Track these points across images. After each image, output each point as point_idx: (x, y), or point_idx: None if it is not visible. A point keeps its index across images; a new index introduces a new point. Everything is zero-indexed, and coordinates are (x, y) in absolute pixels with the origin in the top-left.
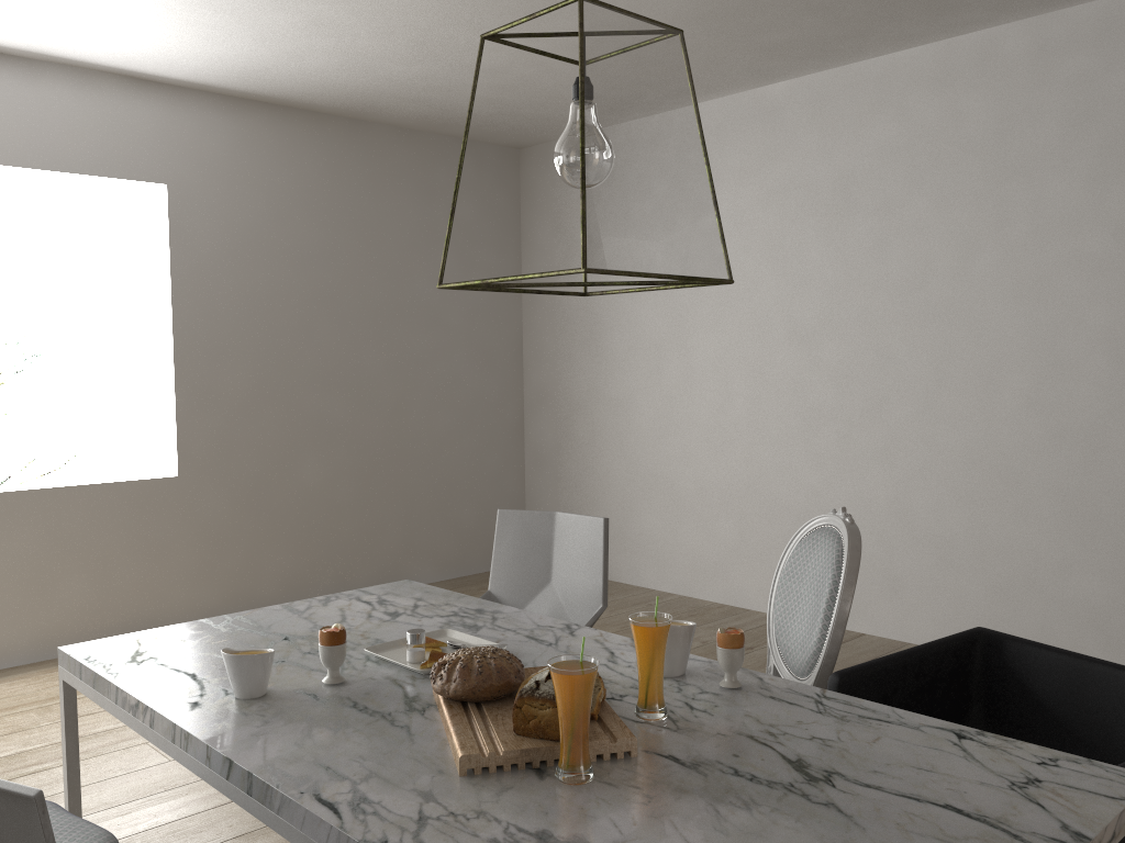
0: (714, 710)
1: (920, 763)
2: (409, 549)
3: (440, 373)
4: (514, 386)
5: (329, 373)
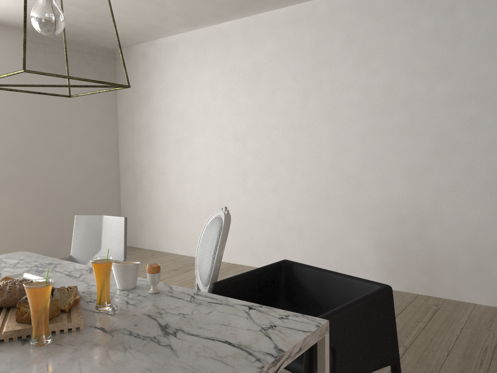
0: (139, 304)
1: (224, 322)
2: (60, 240)
3: (75, 155)
4: (114, 162)
5: (14, 154)
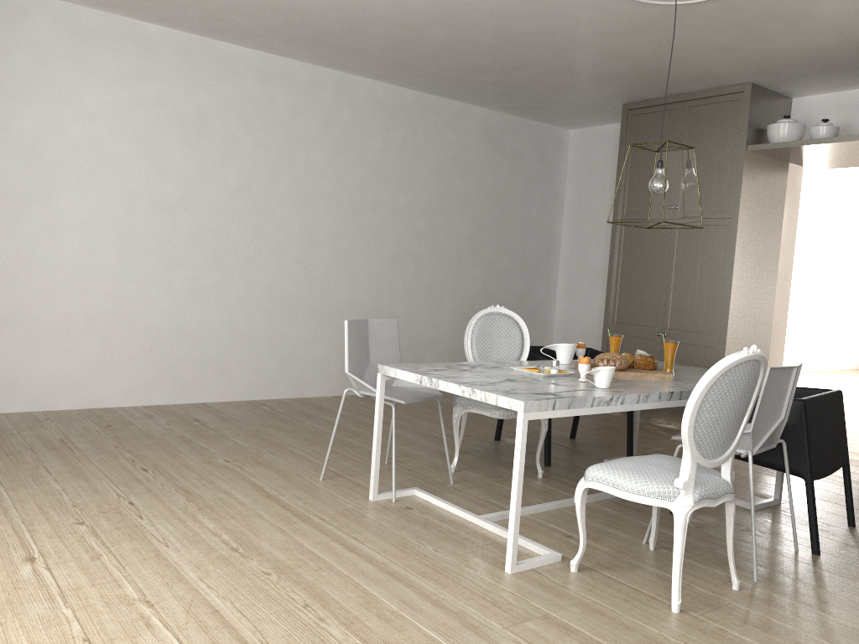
0: None
1: None
2: None
3: None
4: None
5: None
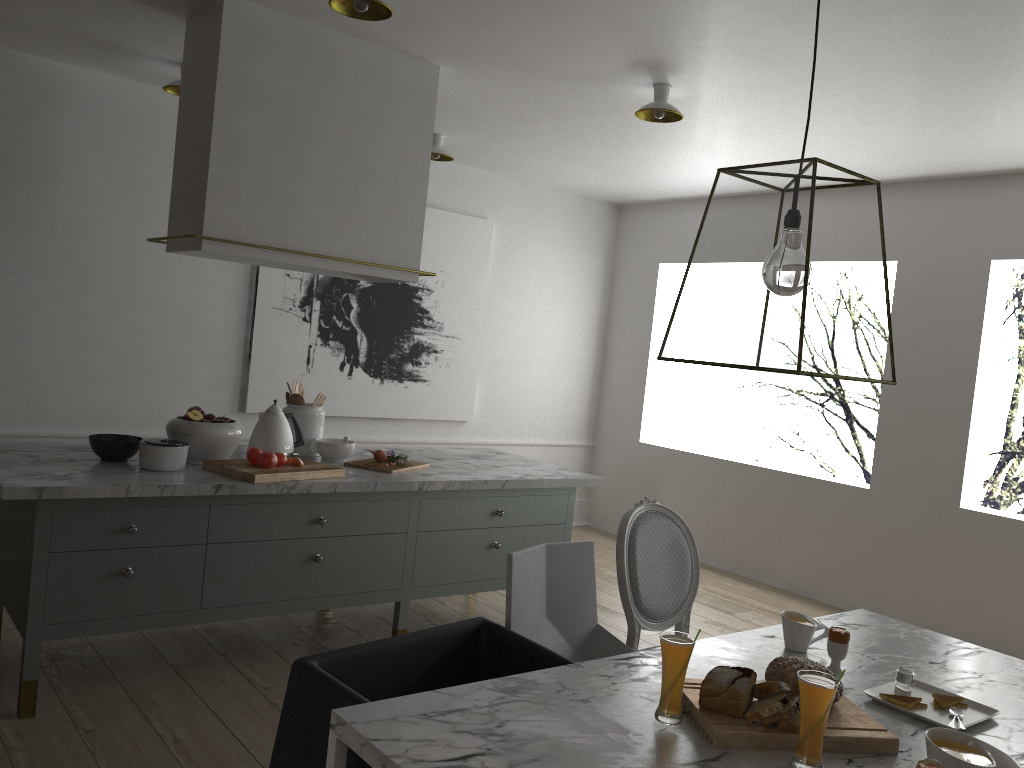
0: None
1: None
2: None
3: None
4: None
5: None
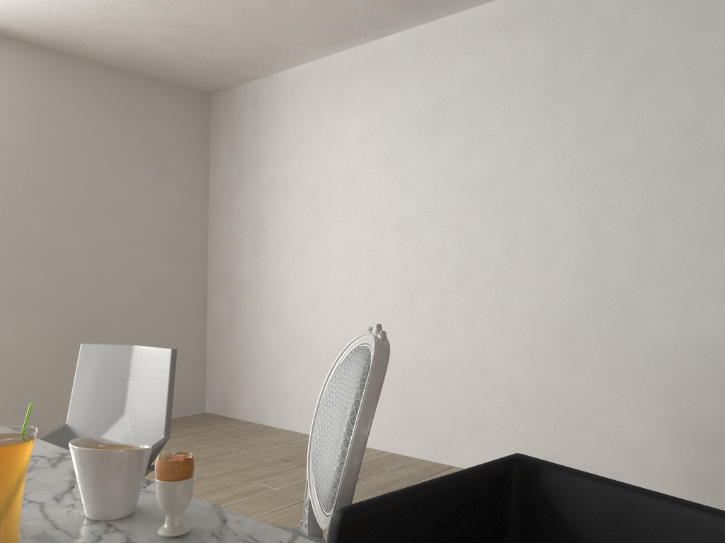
0: None
1: None
2: None
3: (134, 259)
4: (200, 273)
5: (30, 252)
